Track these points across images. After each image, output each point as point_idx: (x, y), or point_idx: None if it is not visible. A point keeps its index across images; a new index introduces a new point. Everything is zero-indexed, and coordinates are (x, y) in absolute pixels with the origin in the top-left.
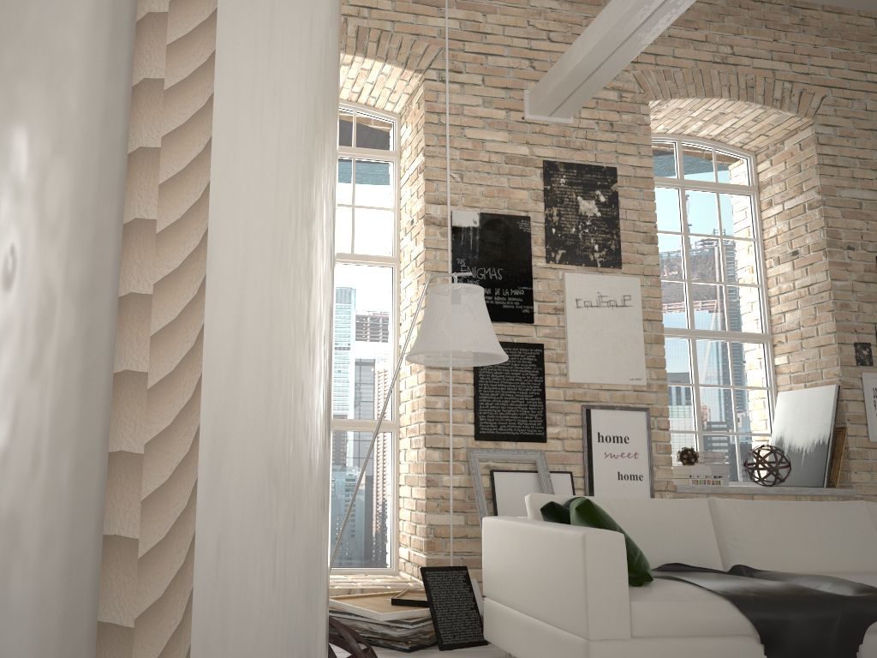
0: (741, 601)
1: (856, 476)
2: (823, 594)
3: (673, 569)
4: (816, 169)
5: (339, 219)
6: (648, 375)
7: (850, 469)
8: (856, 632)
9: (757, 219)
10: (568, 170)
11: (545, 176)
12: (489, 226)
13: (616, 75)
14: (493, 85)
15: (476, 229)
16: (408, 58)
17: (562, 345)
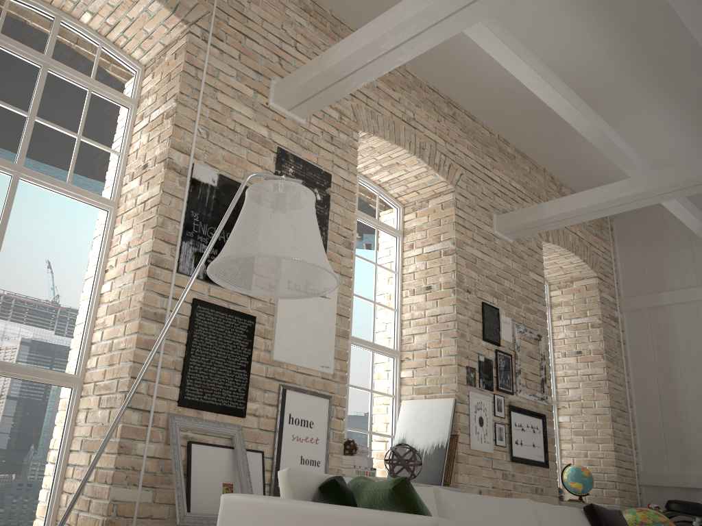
0: None
1: (461, 478)
2: None
3: None
4: (453, 225)
5: (61, 145)
6: (334, 365)
7: (457, 471)
8: None
9: (400, 257)
10: (296, 162)
11: (278, 161)
12: (225, 189)
13: (339, 100)
14: (247, 64)
15: (214, 188)
16: (178, 6)
17: (270, 322)
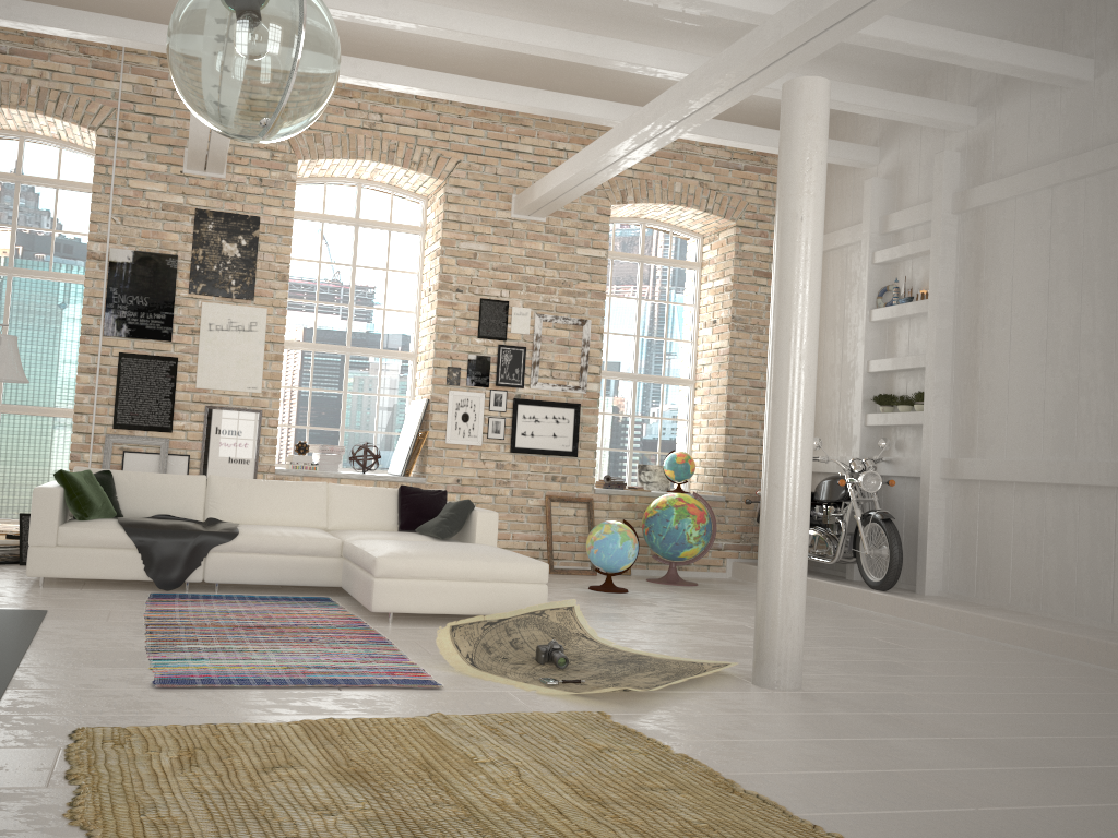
0: (131, 530)
1: (429, 469)
2: (191, 529)
3: (162, 518)
4: (442, 223)
5: (41, 242)
6: (265, 385)
7: (426, 463)
8: (204, 550)
9: (421, 256)
10: (216, 217)
11: (196, 222)
12: (141, 262)
13: None
14: (158, 142)
15: (130, 264)
16: (84, 117)
17: (195, 359)
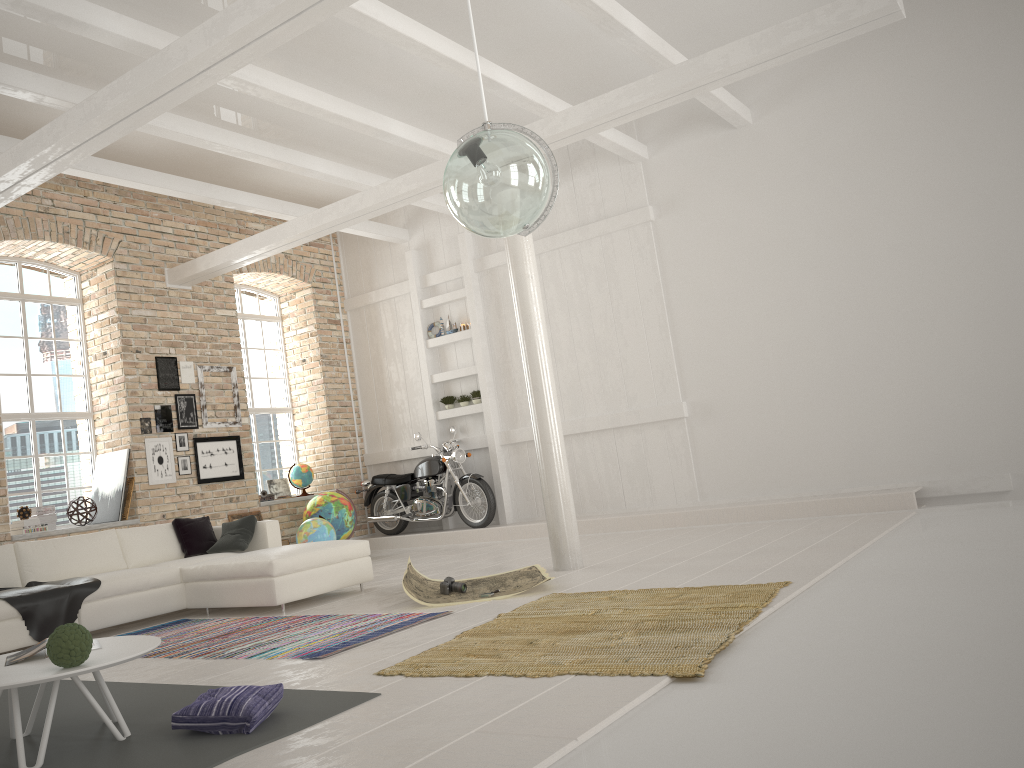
0: (12, 599)
1: (140, 510)
2: (61, 586)
3: None
4: (115, 294)
5: None
6: None
7: (137, 506)
8: (78, 603)
9: (82, 325)
10: None
11: None
12: None
13: None
14: None
15: None
16: None
17: None
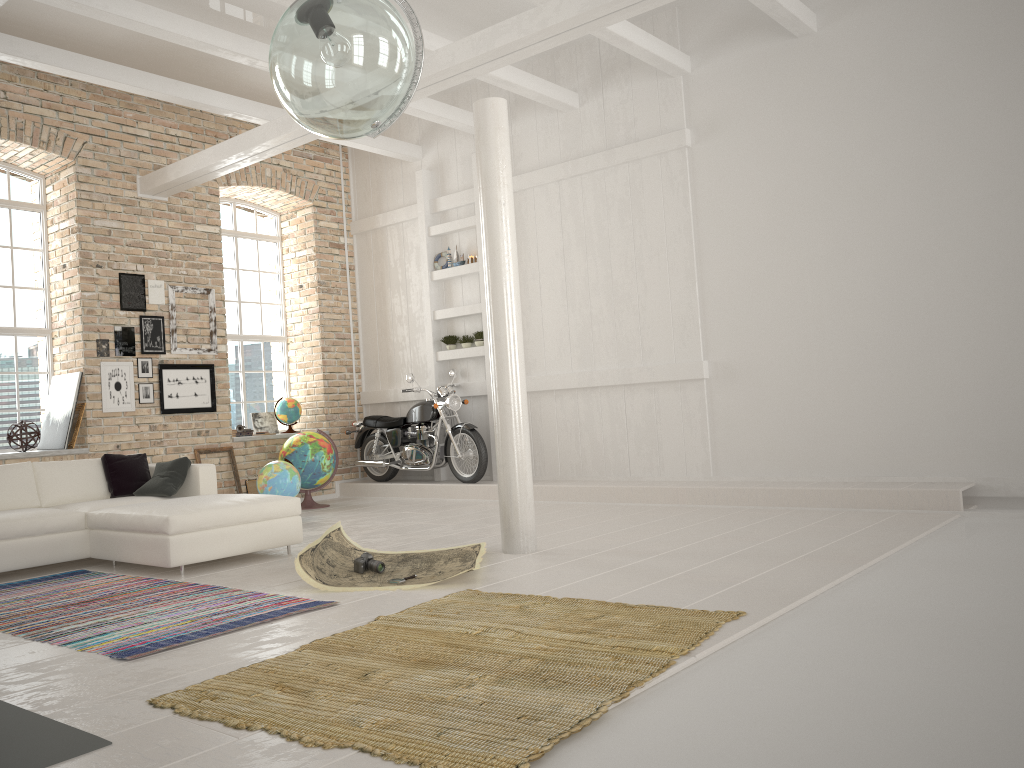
0: None
1: (91, 439)
2: None
3: None
4: (76, 202)
5: None
6: None
7: (87, 434)
8: None
9: (45, 233)
10: None
11: None
12: None
13: None
14: None
15: None
16: None
17: None
